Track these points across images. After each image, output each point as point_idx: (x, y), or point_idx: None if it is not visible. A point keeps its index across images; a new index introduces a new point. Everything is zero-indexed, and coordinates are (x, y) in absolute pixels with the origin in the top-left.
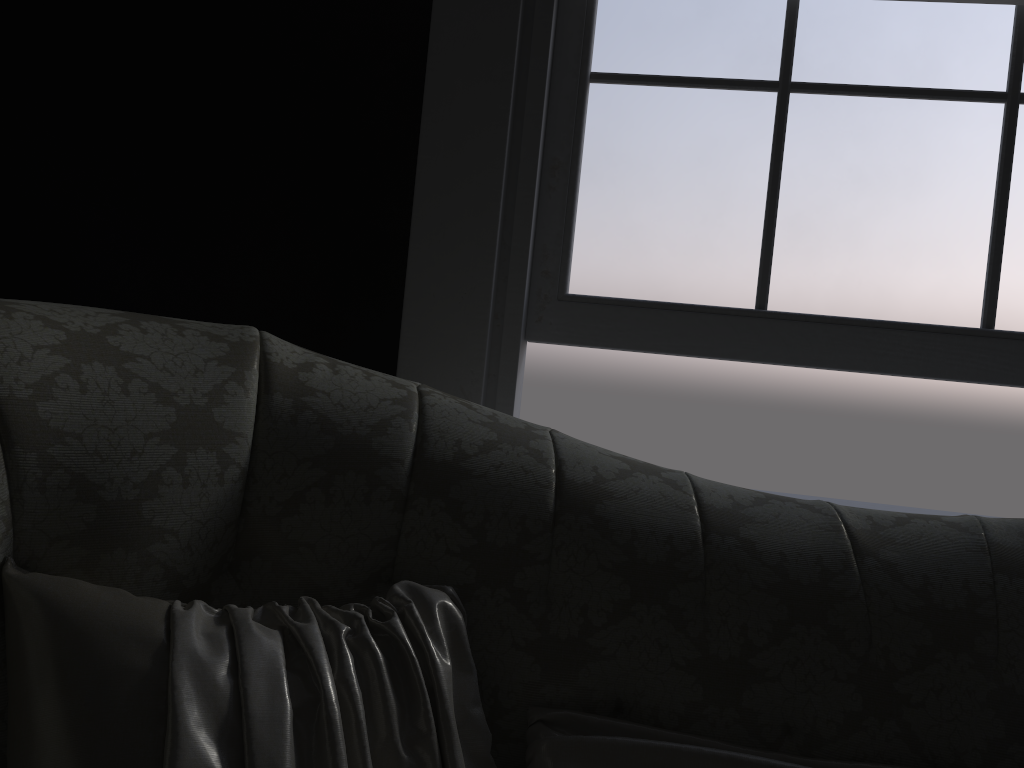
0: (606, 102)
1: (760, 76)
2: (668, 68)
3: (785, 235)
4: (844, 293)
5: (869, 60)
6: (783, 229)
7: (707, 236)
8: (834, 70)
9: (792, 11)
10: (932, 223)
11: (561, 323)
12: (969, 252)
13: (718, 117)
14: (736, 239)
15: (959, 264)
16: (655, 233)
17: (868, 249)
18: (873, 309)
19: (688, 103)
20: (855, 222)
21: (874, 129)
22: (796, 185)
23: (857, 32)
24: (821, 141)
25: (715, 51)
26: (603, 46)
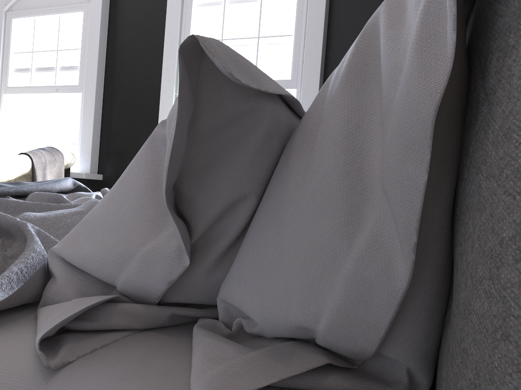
0: (13, 111)
1: (30, 106)
2: (20, 105)
3: (33, 130)
4: (39, 138)
5: (42, 103)
6: (33, 129)
7: (25, 130)
8: (38, 105)
9: (33, 96)
10: (49, 127)
11: (7, 145)
12: (53, 131)
13: (26, 112)
14: (28, 131)
15: (52, 132)
16: (19, 130)
17: (42, 131)
18: (43, 140)
19: (22, 111)
20: (41, 127)
21: (42, 113)
22: (34, 122)
23: (41, 99)
24: (37, 115)
25: (25, 103)
26: (13, 103)
